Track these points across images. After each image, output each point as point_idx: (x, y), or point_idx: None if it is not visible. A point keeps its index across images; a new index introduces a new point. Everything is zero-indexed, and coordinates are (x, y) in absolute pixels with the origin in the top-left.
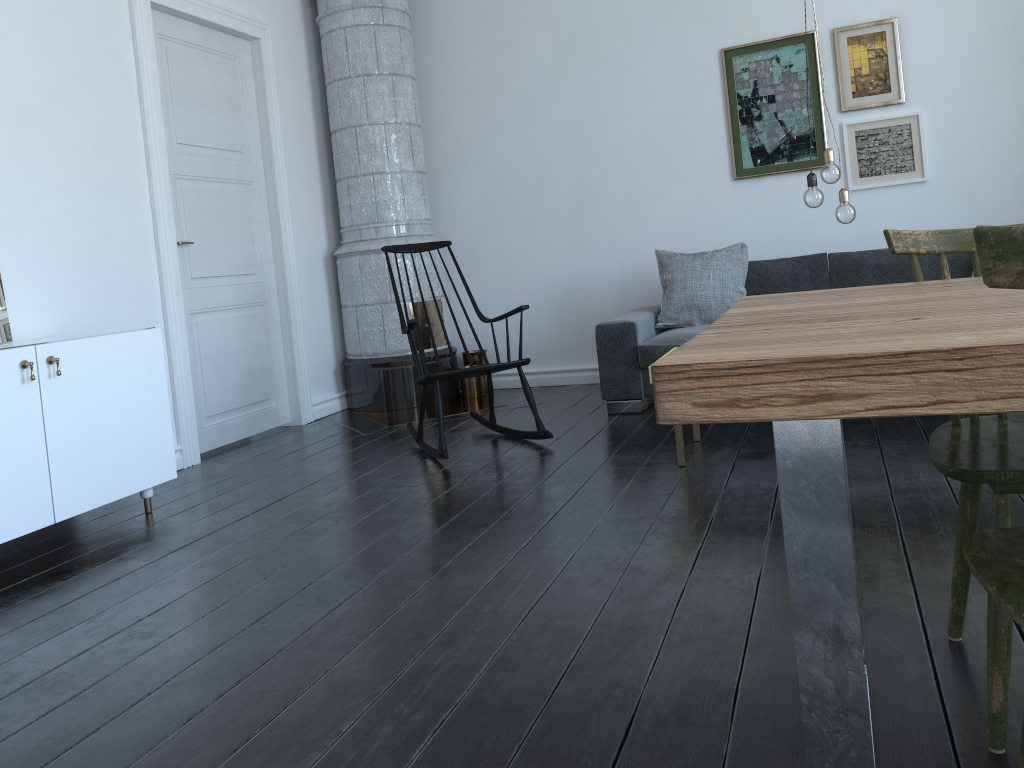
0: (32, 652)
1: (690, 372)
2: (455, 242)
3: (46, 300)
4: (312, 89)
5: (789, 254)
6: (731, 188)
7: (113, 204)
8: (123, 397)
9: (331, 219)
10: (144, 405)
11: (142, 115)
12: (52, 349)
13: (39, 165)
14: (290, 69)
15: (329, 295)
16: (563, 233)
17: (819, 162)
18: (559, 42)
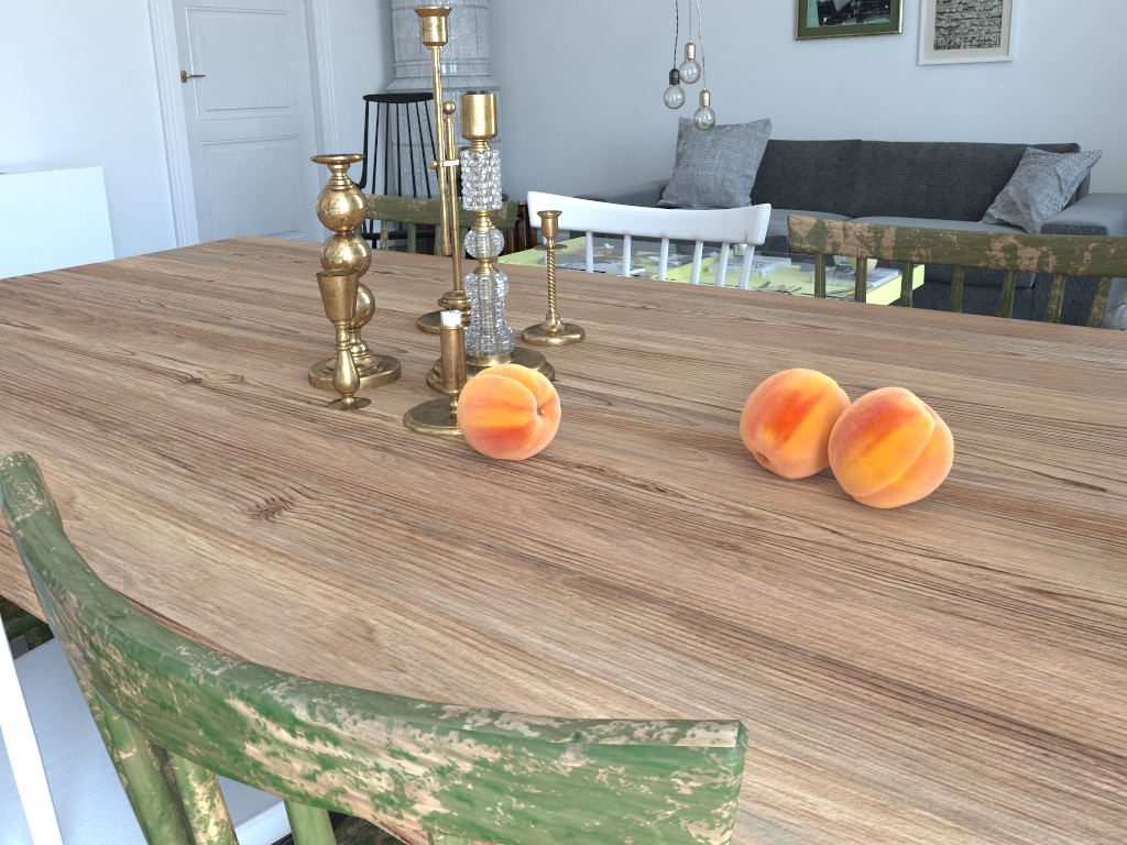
0: None
1: None
2: (518, 84)
3: (30, 129)
4: None
5: (844, 134)
6: (792, 50)
7: (106, 38)
8: (56, 227)
9: (391, 51)
10: (81, 235)
11: None
12: None
13: (20, 2)
14: None
15: (382, 131)
16: (618, 85)
17: (891, 26)
18: None
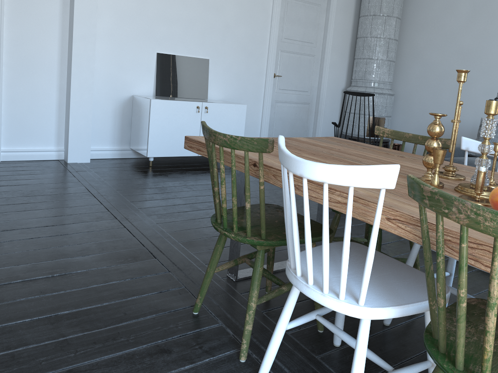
0: (166, 182)
1: (188, 139)
2: (402, 94)
3: (222, 88)
4: (354, 18)
5: None
6: None
7: (252, 59)
8: (228, 124)
9: (350, 74)
10: (235, 128)
11: (270, 27)
12: (207, 104)
13: (228, 43)
14: (344, 10)
15: (341, 106)
16: (450, 100)
17: None
18: (472, 7)
